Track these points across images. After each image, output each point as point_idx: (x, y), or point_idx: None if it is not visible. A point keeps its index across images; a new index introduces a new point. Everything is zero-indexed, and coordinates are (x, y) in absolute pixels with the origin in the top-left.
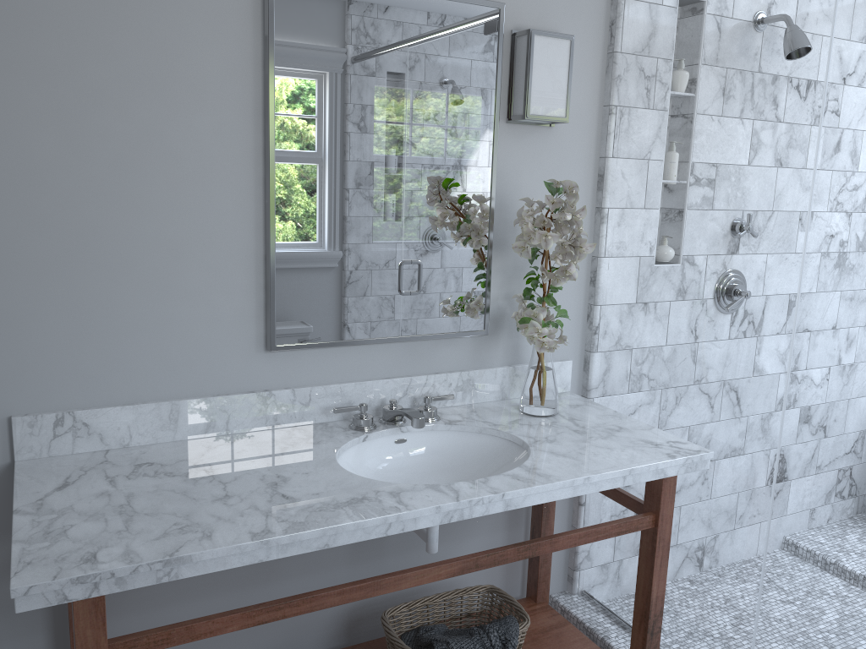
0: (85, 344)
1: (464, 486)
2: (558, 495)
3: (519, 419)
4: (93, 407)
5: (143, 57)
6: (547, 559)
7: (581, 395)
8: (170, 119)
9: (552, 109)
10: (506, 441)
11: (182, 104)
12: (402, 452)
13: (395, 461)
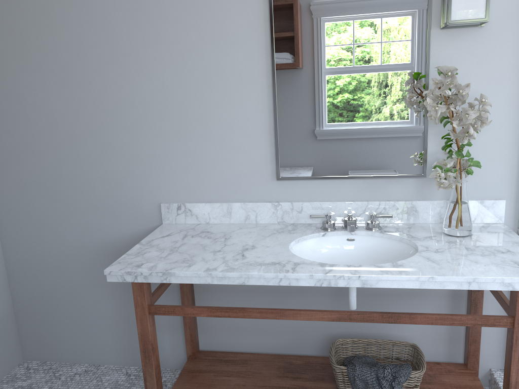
0: (189, 171)
1: (341, 267)
2: (406, 285)
3: (435, 236)
4: (193, 202)
5: (208, 27)
6: (476, 340)
7: (517, 227)
8: (222, 57)
9: (472, 13)
10: (413, 248)
11: (228, 48)
12: (352, 246)
13: (345, 251)
